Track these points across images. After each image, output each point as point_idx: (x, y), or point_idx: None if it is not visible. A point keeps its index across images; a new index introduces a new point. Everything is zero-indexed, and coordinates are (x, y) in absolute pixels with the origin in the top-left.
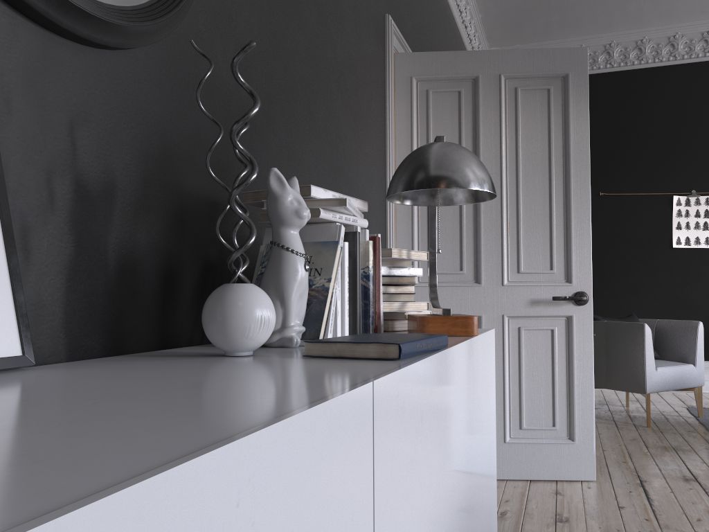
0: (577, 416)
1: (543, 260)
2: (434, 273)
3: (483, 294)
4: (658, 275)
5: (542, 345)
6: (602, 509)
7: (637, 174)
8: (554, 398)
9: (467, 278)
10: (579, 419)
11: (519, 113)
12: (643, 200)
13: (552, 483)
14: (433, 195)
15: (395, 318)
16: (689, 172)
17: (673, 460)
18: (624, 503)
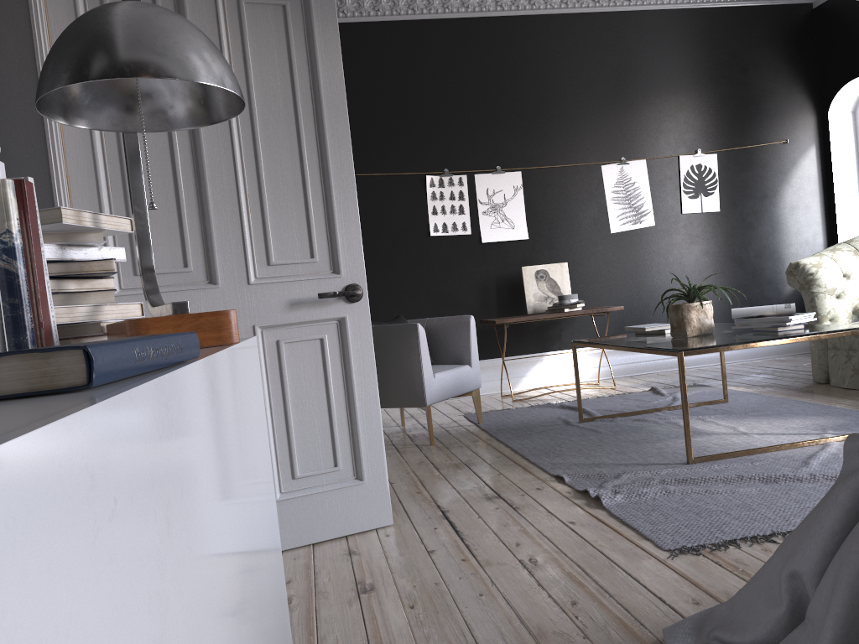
0: (364, 447)
1: (301, 245)
2: (148, 249)
3: (223, 298)
4: (419, 269)
5: (311, 361)
6: (410, 560)
7: (385, 150)
8: (334, 429)
9: (197, 277)
10: (366, 451)
11: (247, 37)
12: (395, 181)
13: (341, 541)
14: (131, 113)
15: (84, 335)
16: (440, 148)
17: (469, 479)
18: (434, 546)
